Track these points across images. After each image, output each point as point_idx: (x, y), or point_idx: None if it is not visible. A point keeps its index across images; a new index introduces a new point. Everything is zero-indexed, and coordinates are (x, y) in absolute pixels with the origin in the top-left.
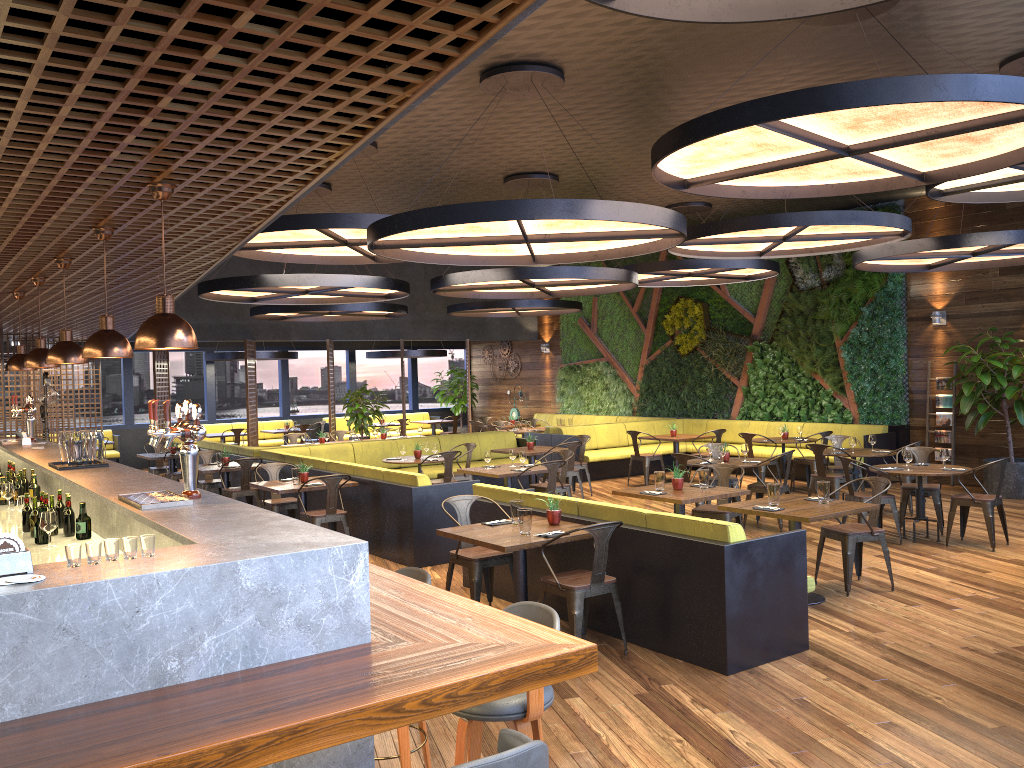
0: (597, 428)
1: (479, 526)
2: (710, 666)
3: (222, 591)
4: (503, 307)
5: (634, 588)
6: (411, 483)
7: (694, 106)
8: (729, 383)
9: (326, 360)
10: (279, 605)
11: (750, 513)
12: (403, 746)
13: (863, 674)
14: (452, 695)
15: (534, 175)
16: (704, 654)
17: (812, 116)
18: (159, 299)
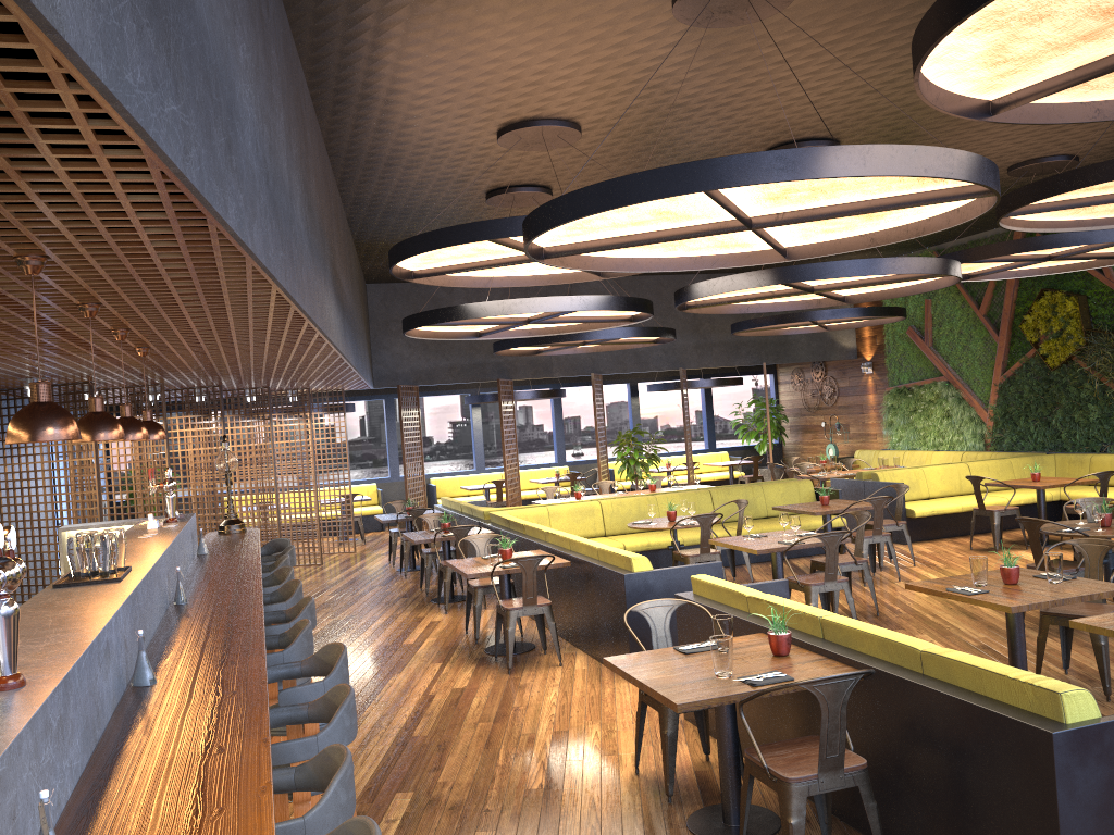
0: (928, 471)
1: (667, 654)
2: None
3: None
4: (797, 321)
5: (905, 774)
6: (626, 567)
7: None
8: None
9: (611, 395)
10: None
11: None
12: None
13: None
14: None
15: (803, 143)
16: None
17: None
18: None
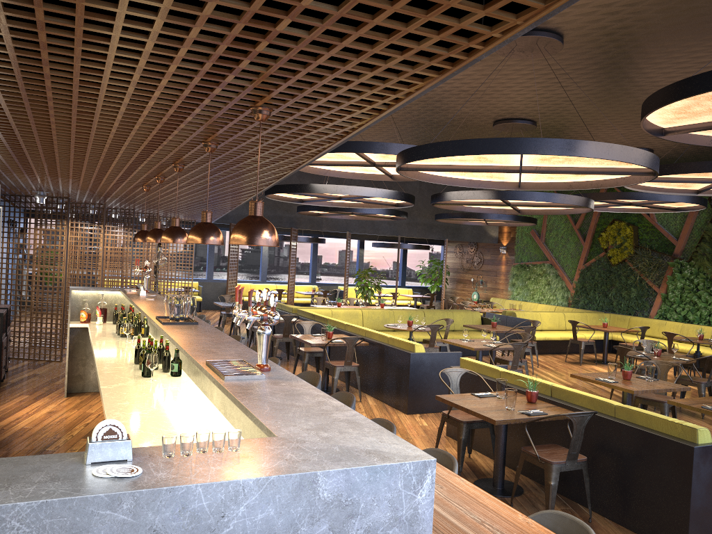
0: (542, 315)
1: (469, 396)
2: None
3: (301, 500)
4: (477, 218)
5: (600, 466)
6: (409, 349)
7: (665, 69)
8: (650, 289)
9: (343, 245)
10: (351, 516)
11: (699, 411)
12: None
13: None
14: None
15: (518, 121)
16: None
17: None
18: (252, 204)
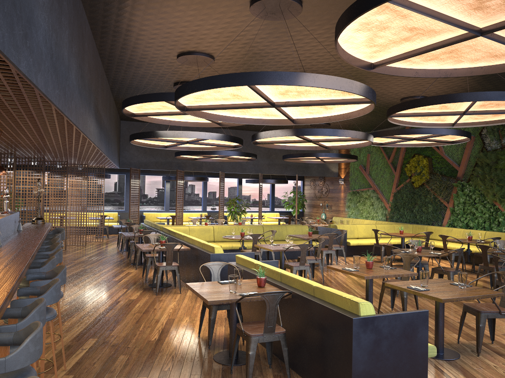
0: (358, 226)
1: (214, 283)
2: None
3: None
4: (310, 156)
5: (302, 338)
6: (212, 251)
7: None
8: (442, 205)
9: (231, 183)
10: None
11: (404, 290)
12: None
13: None
14: None
15: None
16: None
17: None
18: None
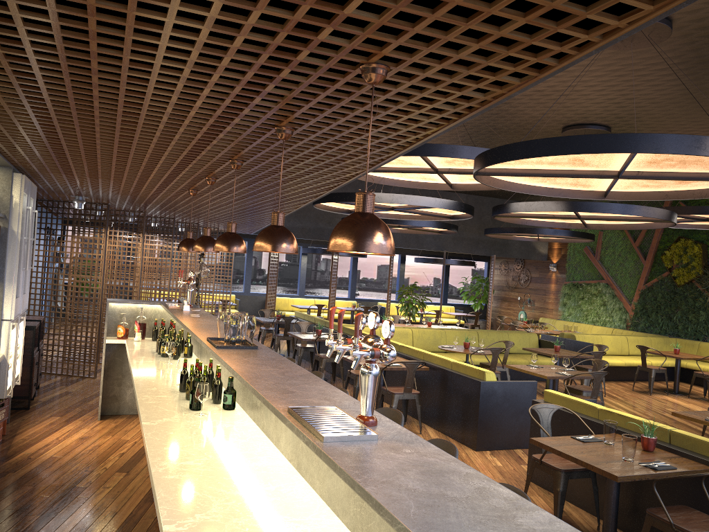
0: (604, 338)
1: (571, 440)
2: None
3: None
4: (532, 233)
5: None
6: (478, 377)
7: None
8: None
9: (382, 260)
10: None
11: None
12: None
13: None
14: None
15: (591, 126)
16: None
17: None
18: (360, 196)
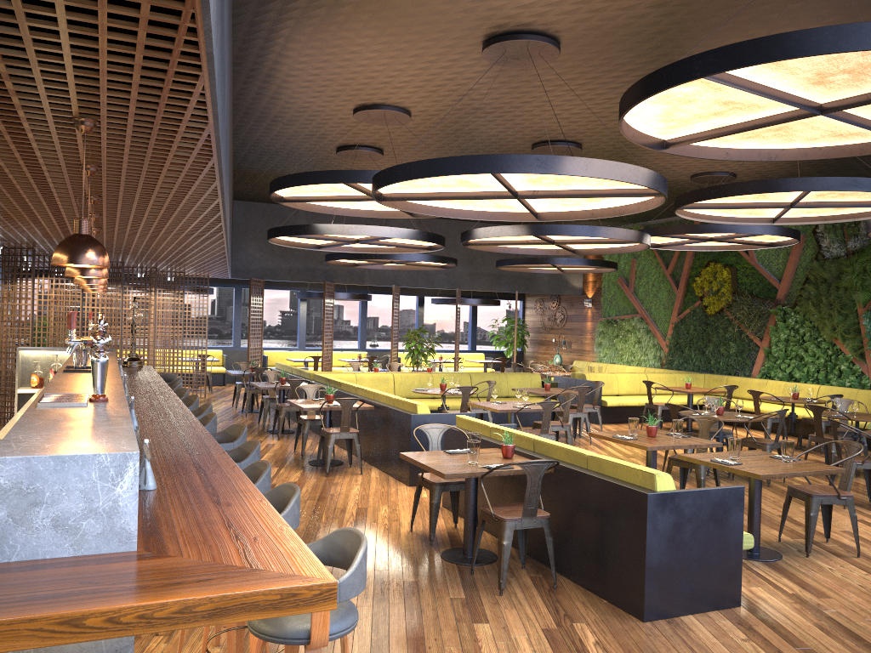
0: (619, 376)
1: (439, 453)
2: (629, 610)
3: None
4: (542, 263)
5: (571, 525)
6: (412, 410)
7: None
8: (752, 343)
9: (403, 304)
10: (35, 505)
11: (707, 465)
12: (253, 651)
13: (787, 640)
14: (146, 616)
15: (557, 143)
16: (625, 598)
17: (769, 70)
18: (75, 221)
